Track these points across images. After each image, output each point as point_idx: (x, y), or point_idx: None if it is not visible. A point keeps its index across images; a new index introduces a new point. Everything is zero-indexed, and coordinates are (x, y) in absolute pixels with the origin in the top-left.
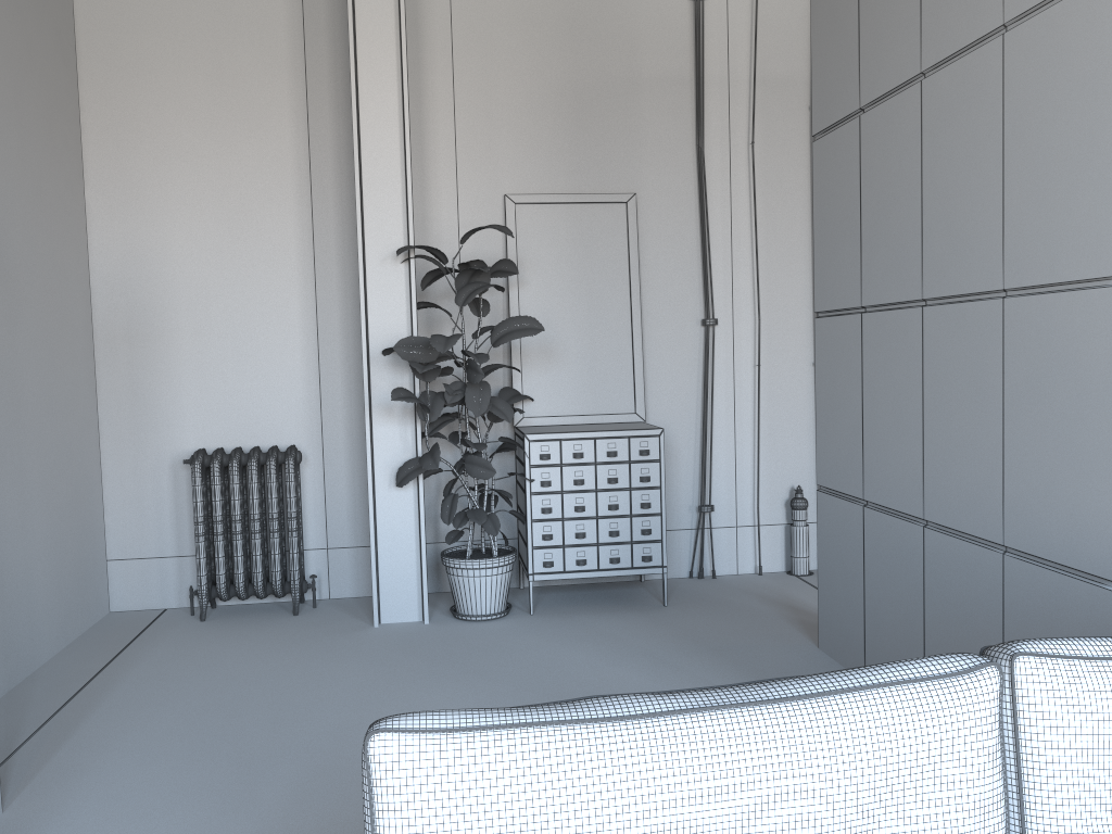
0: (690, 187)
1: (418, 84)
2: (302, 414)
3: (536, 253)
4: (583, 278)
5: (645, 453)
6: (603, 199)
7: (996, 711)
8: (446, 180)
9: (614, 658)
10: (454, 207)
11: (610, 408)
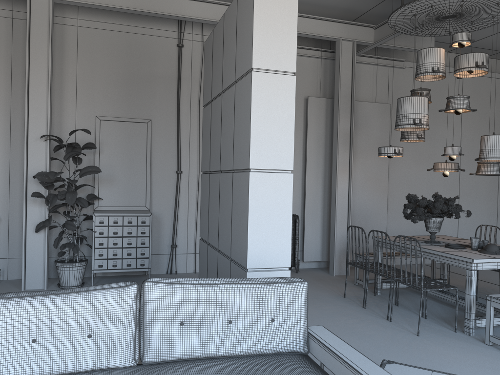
0: (174, 118)
1: (61, 68)
2: (0, 200)
3: (108, 140)
4: (127, 151)
5: (143, 222)
6: (137, 120)
7: (133, 297)
8: (71, 108)
9: None
10: (74, 119)
11: (135, 204)
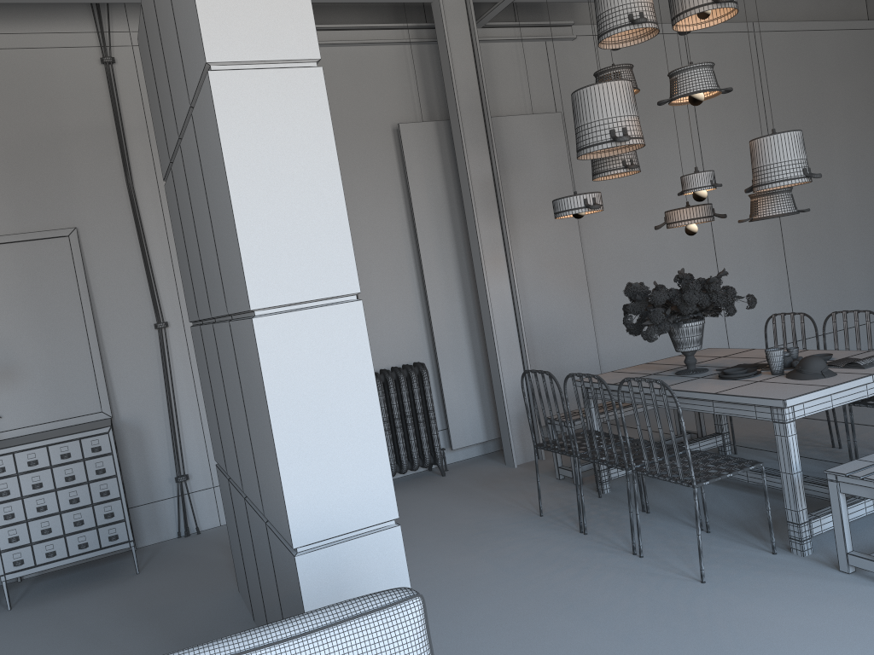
0: (127, 217)
1: None
2: None
3: None
4: (37, 304)
5: (97, 449)
6: (46, 235)
7: None
8: None
9: (54, 644)
10: None
11: (78, 411)
